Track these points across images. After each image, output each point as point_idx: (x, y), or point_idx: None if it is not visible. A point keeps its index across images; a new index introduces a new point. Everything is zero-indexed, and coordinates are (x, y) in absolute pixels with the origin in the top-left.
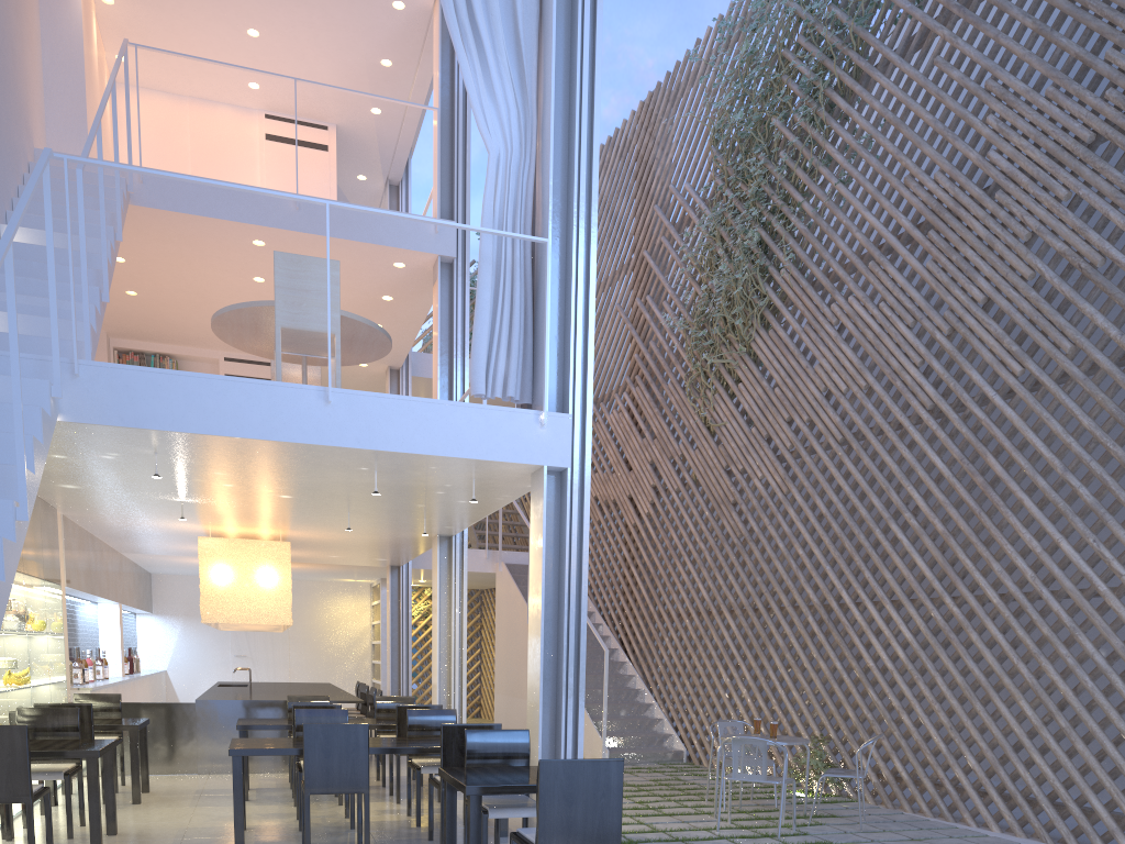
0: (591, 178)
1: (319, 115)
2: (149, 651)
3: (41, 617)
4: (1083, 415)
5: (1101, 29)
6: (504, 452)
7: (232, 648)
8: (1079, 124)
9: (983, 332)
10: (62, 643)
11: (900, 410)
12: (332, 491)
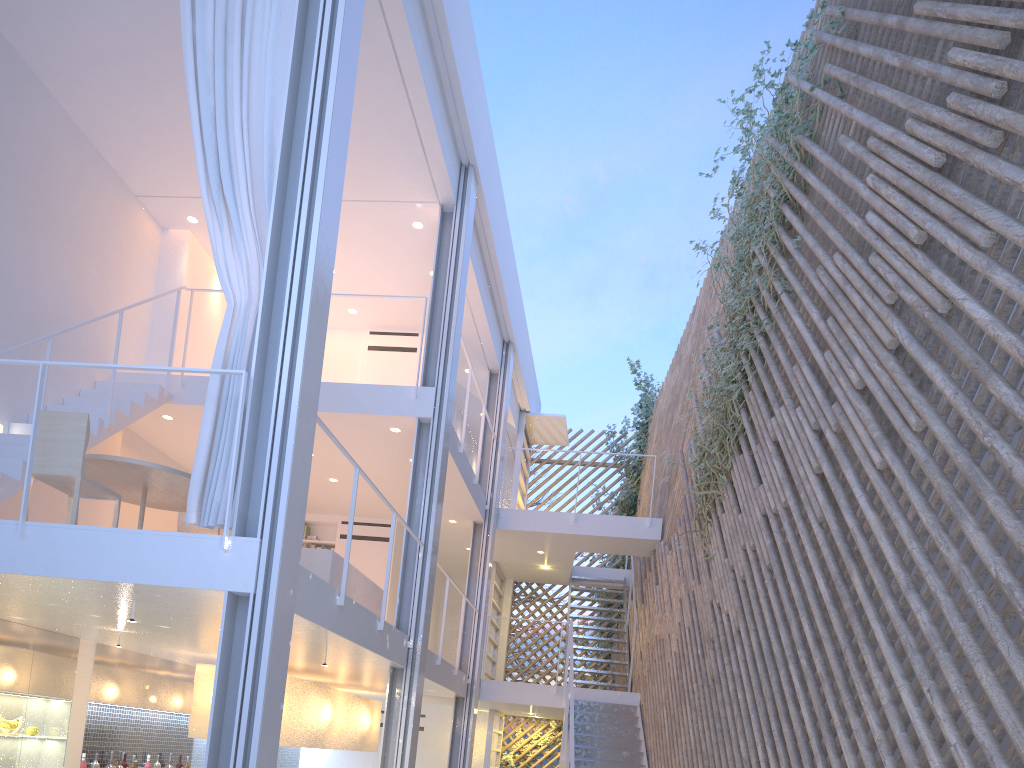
0: (303, 309)
1: (409, 326)
2: (308, 760)
3: (10, 723)
4: (924, 511)
5: (944, 31)
6: (185, 577)
7: (373, 763)
8: (928, 148)
9: (856, 421)
10: (59, 747)
11: (803, 526)
12: (176, 621)
